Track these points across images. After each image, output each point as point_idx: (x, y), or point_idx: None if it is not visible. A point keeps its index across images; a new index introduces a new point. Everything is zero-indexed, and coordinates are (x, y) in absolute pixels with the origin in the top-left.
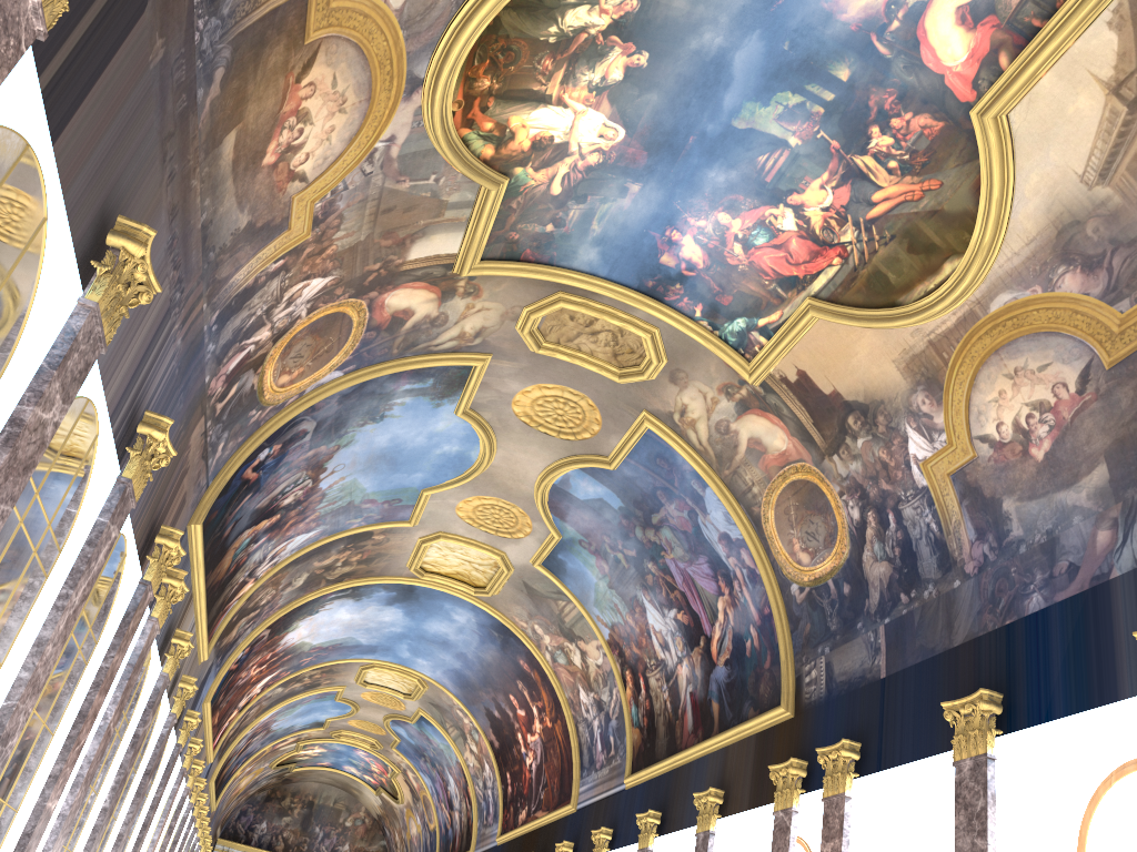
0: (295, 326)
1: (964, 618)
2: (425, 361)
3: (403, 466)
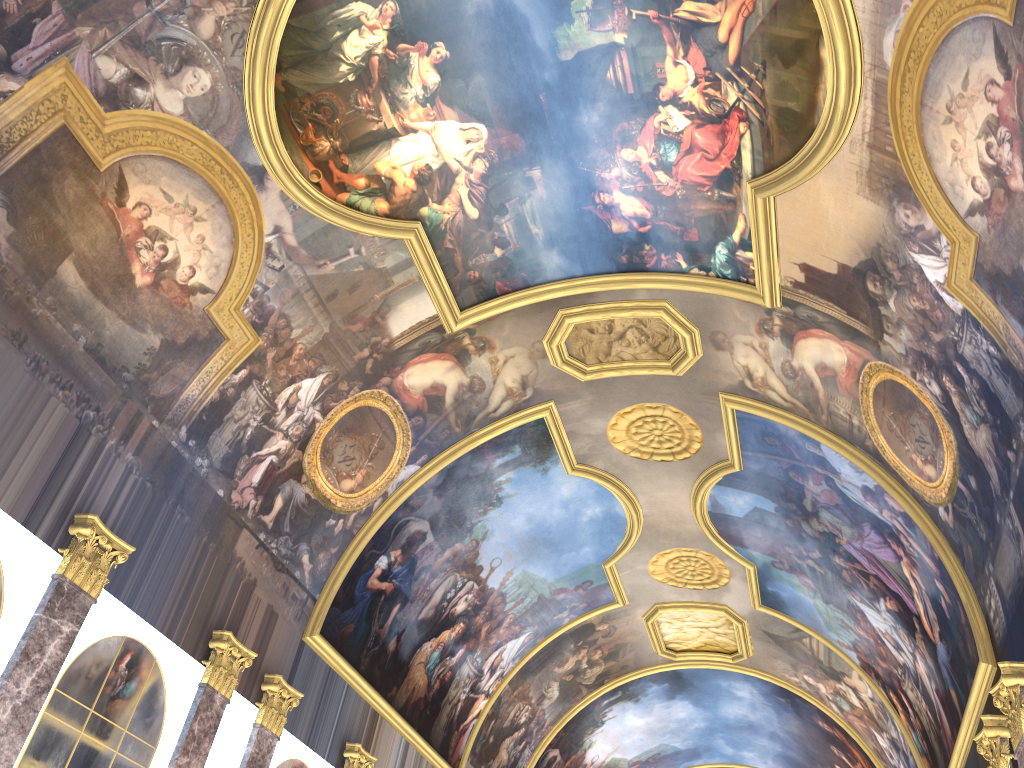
0: (318, 430)
1: None
2: (494, 429)
3: (564, 544)
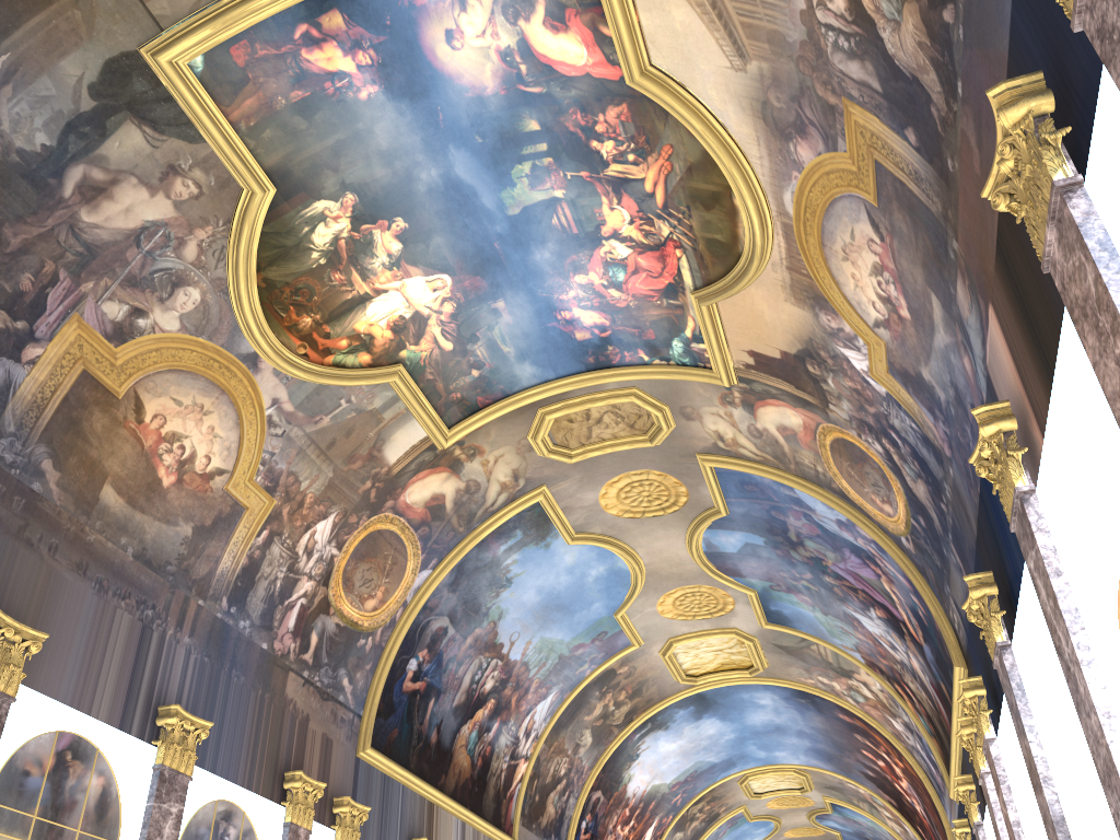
0: (337, 563)
1: (968, 503)
2: (494, 521)
3: (575, 605)
